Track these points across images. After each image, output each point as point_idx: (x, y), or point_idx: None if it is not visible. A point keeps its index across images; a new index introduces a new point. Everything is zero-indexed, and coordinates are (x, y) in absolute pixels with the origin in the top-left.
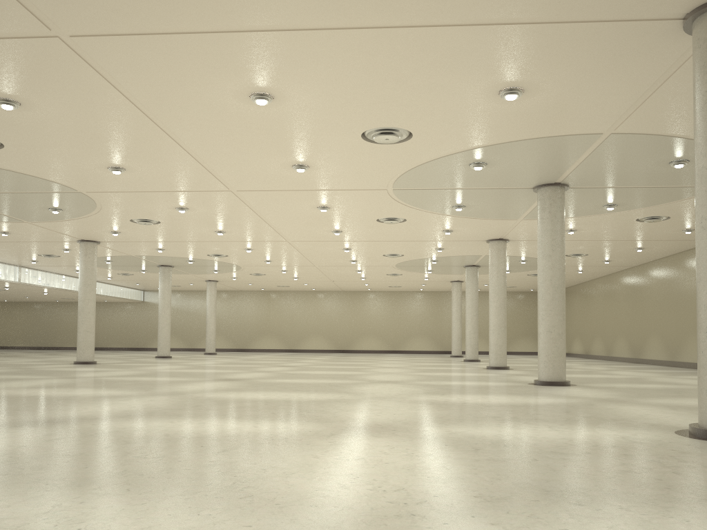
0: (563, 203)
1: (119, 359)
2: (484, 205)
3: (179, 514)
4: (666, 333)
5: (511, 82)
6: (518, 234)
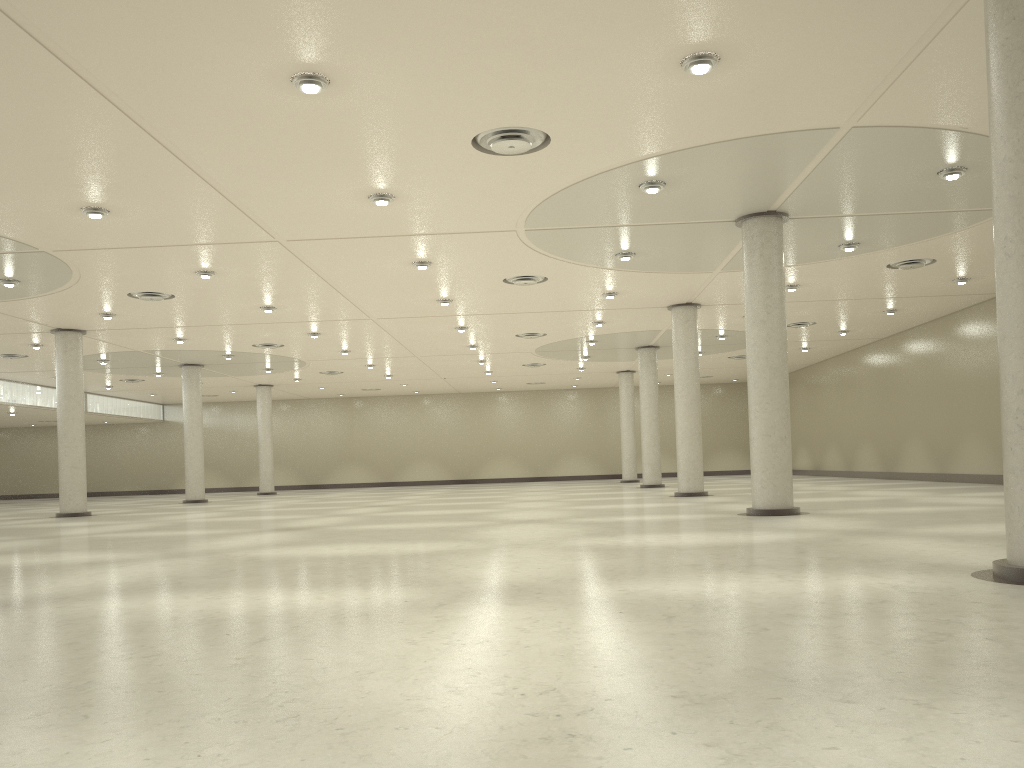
0: (781, 242)
1: (127, 507)
2: (663, 252)
3: (165, 757)
4: (932, 434)
5: (701, 44)
6: (714, 296)
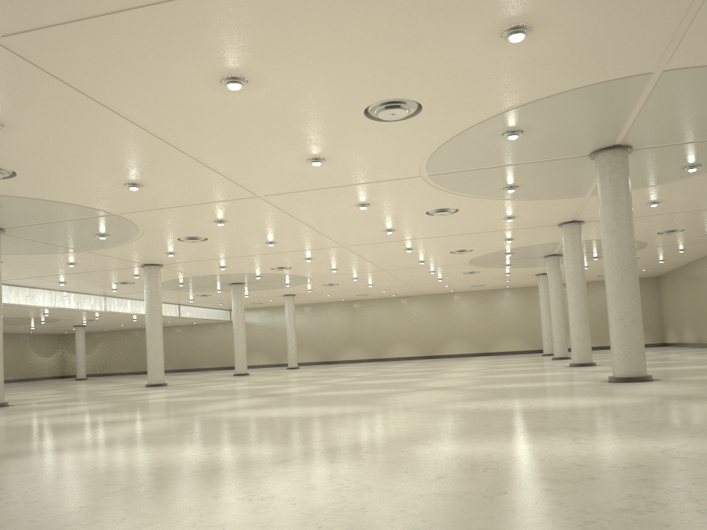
0: (627, 168)
1: (196, 379)
2: (539, 183)
3: None
4: None
5: (512, 18)
6: (592, 214)
